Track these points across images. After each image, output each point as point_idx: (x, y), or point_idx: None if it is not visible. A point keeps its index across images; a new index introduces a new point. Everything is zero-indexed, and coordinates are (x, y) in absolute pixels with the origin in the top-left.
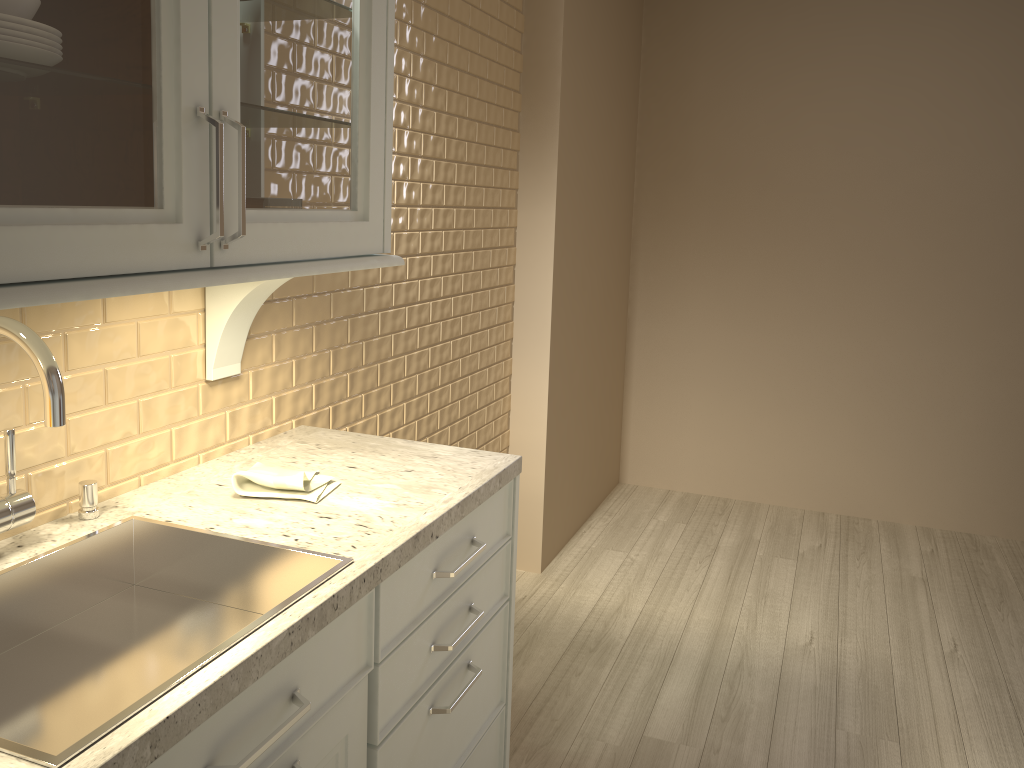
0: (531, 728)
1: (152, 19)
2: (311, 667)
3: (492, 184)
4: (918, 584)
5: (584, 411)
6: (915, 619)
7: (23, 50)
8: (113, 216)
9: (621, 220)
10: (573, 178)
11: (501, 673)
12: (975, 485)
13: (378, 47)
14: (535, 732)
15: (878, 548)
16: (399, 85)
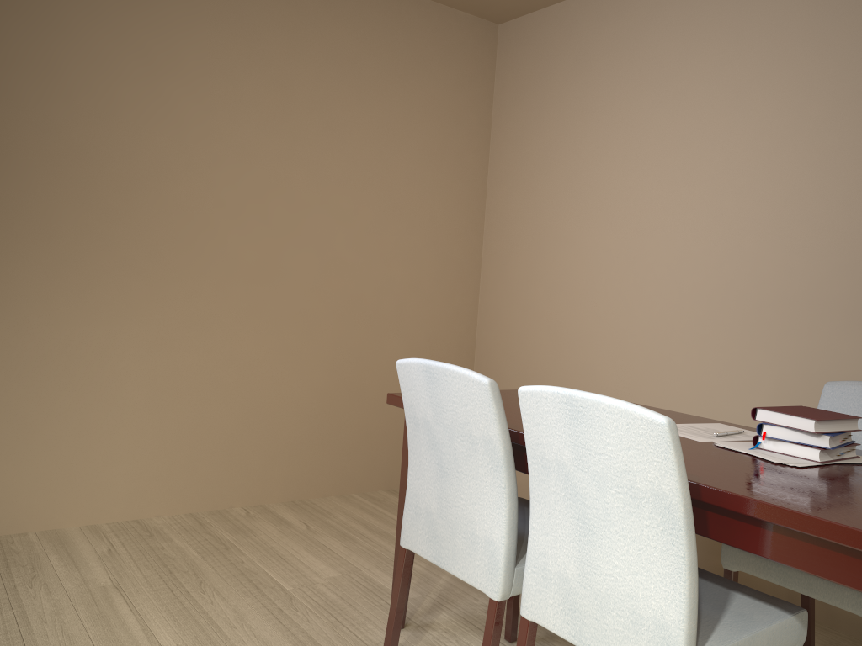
0: None
1: None
2: None
3: None
4: (113, 593)
5: None
6: (129, 638)
7: None
8: None
9: None
10: None
11: None
12: (141, 466)
13: None
14: None
15: (50, 565)
16: None
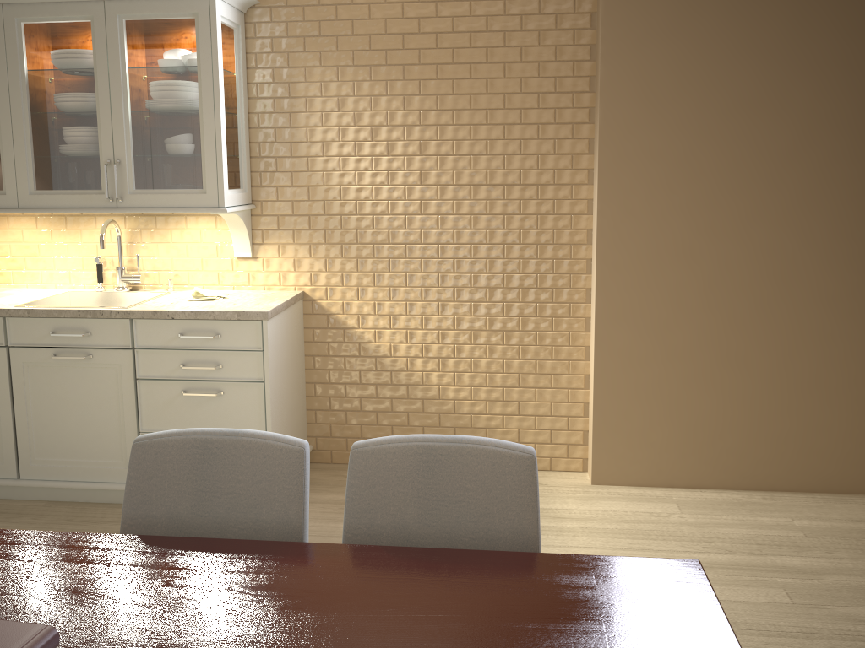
0: None
1: (97, 138)
2: (97, 330)
3: (538, 167)
4: None
5: (711, 376)
6: None
7: (58, 154)
8: (84, 192)
9: (839, 193)
10: (646, 156)
11: (264, 419)
12: None
13: (208, 123)
14: None
15: None
16: (390, 117)
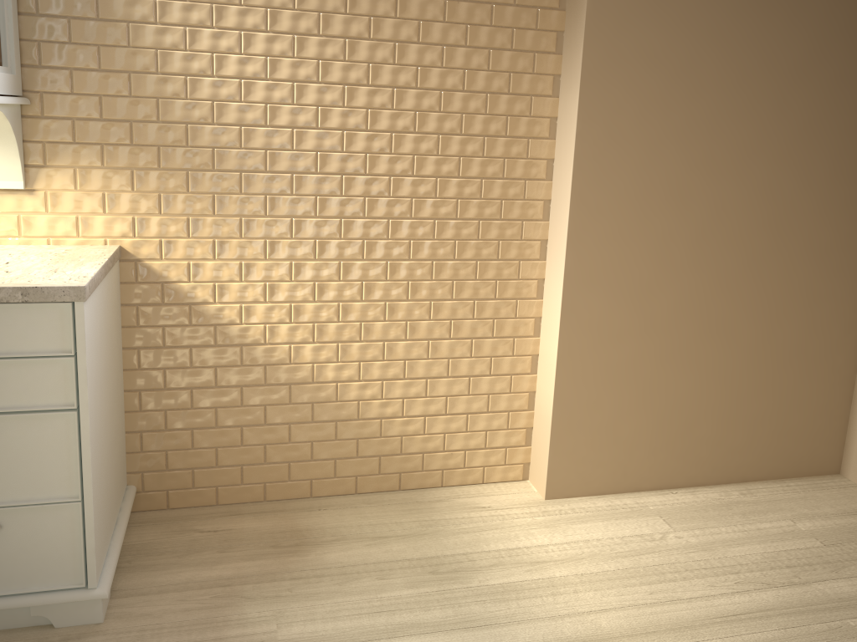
0: (266, 583)
1: None
2: None
3: (489, 67)
4: None
5: (692, 351)
6: None
7: None
8: None
9: (843, 124)
10: (641, 60)
11: (77, 472)
12: None
13: None
14: (262, 587)
15: None
16: None
